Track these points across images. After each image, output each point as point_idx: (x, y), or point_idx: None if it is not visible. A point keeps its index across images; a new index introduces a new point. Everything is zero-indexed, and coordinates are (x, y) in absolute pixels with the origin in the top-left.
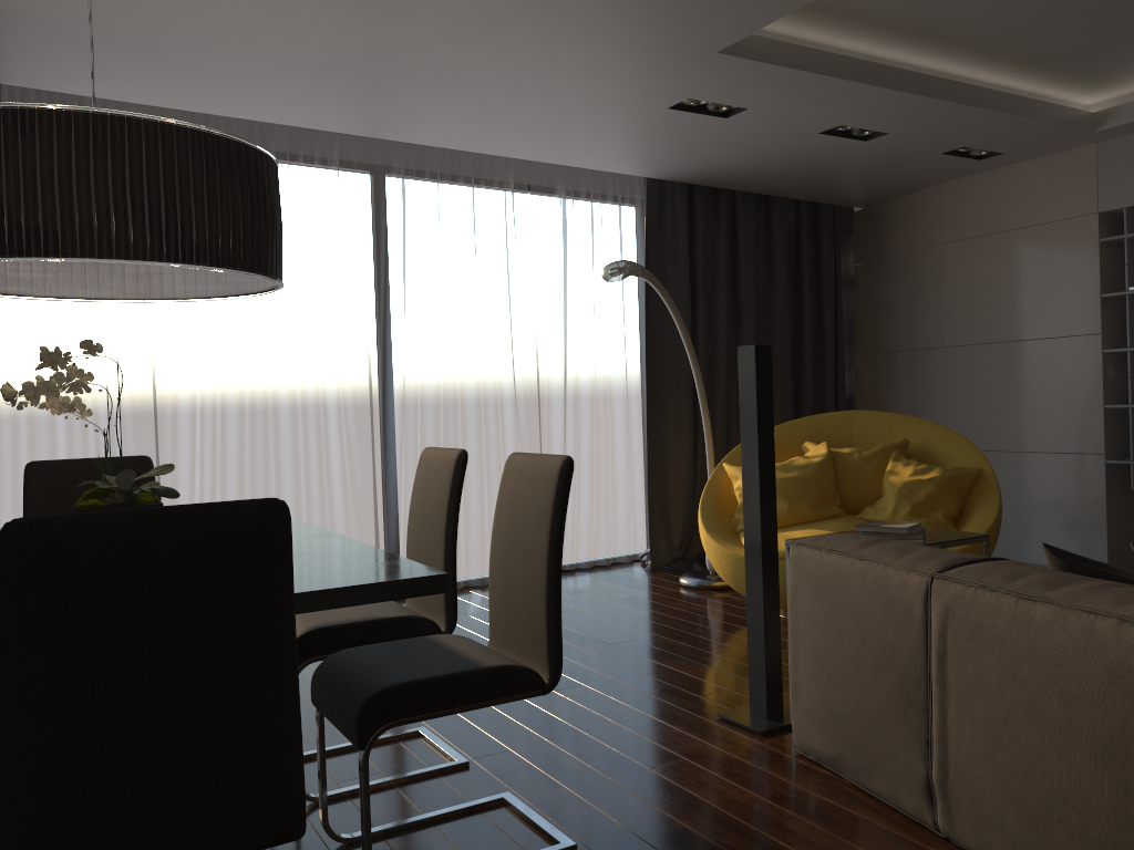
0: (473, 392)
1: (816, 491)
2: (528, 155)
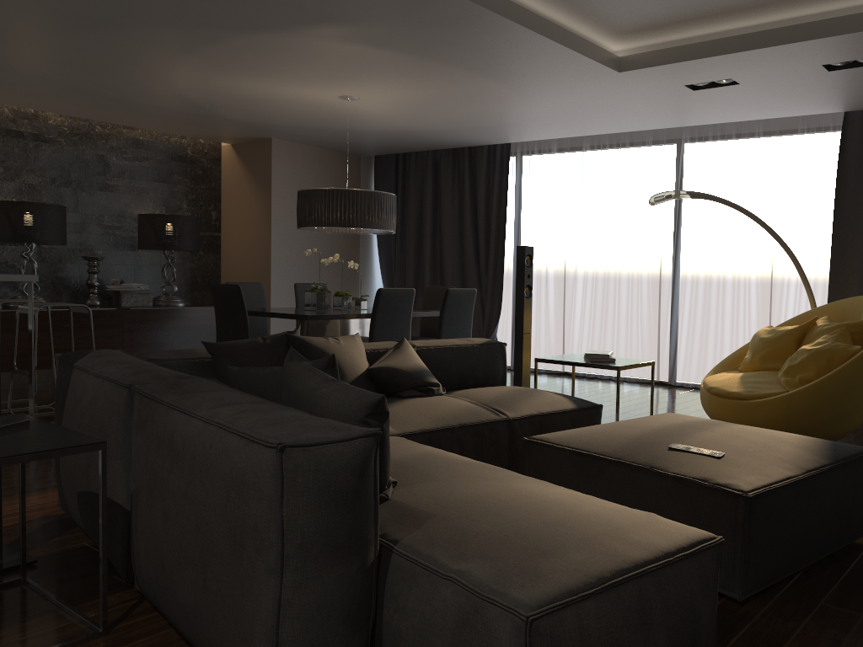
0: (722, 270)
1: (770, 350)
2: (721, 120)
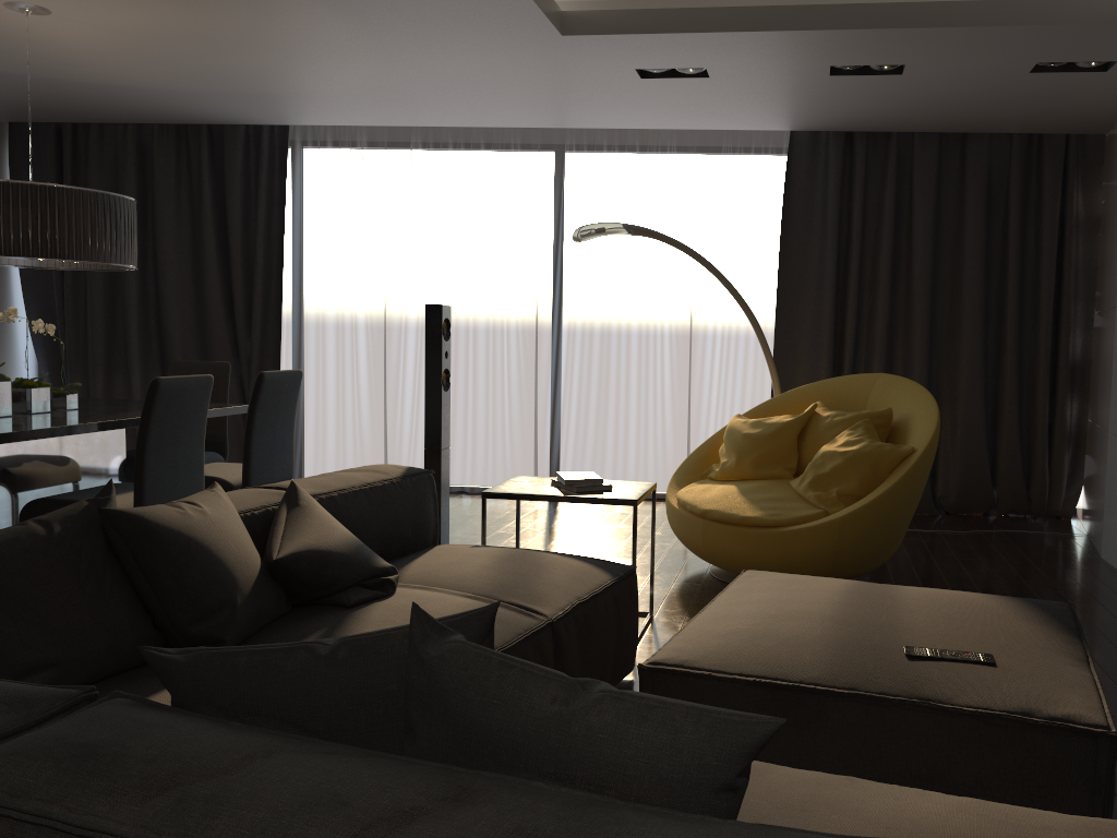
0: (624, 333)
1: (765, 451)
2: (637, 125)
